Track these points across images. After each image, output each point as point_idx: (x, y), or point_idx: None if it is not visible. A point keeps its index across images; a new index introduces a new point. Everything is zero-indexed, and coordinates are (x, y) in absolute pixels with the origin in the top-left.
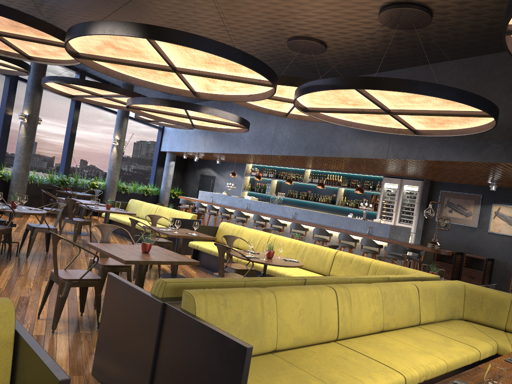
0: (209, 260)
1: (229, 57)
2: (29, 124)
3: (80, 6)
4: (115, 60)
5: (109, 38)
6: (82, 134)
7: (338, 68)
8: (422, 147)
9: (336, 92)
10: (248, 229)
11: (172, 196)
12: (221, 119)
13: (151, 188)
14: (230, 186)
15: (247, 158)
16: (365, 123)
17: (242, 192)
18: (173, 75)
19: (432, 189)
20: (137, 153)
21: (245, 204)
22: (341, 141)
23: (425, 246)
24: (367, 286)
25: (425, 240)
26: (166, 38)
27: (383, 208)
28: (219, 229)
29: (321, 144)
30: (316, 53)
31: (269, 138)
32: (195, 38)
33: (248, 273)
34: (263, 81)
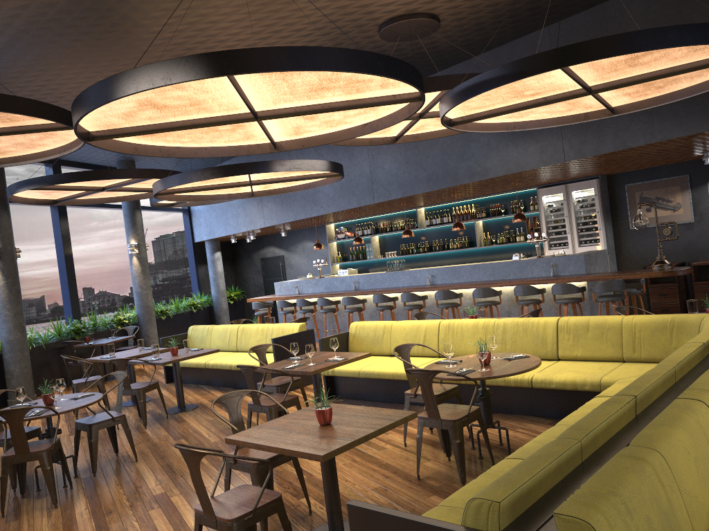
0: (356, 386)
1: (367, 70)
2: (5, 262)
3: (46, 60)
4: (154, 127)
5: (150, 94)
6: (74, 251)
7: (453, 50)
8: (619, 131)
9: (515, 81)
10: (399, 323)
11: (230, 300)
12: (301, 172)
13: (199, 299)
14: (319, 264)
15: (331, 217)
16: (534, 119)
17: (332, 267)
18: (246, 125)
19: (612, 187)
20: (161, 255)
21: (350, 283)
22: (482, 156)
23: (650, 271)
24: None
25: (623, 260)
26: (264, 66)
27: (550, 233)
28: (351, 335)
29: (451, 167)
30: (424, 35)
31: (364, 181)
32: (309, 53)
33: (452, 394)
34: (400, 96)
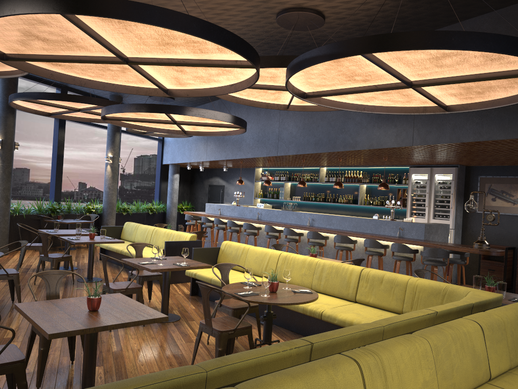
0: None
1: (181, 28)
2: (4, 151)
3: None
4: (51, 57)
5: (24, 25)
6: (78, 155)
7: None
8: (456, 127)
9: (338, 65)
10: (254, 248)
11: (181, 211)
12: (212, 120)
13: (156, 205)
14: (238, 195)
15: (254, 162)
16: (381, 105)
17: (254, 200)
18: (131, 69)
19: (468, 176)
20: (139, 169)
21: (256, 214)
22: (355, 131)
23: (471, 247)
24: (408, 342)
25: (466, 236)
26: (86, 10)
27: (413, 204)
28: (221, 250)
29: (332, 137)
30: (313, 27)
31: (273, 137)
32: (127, 6)
33: (250, 311)
34: (240, 62)
